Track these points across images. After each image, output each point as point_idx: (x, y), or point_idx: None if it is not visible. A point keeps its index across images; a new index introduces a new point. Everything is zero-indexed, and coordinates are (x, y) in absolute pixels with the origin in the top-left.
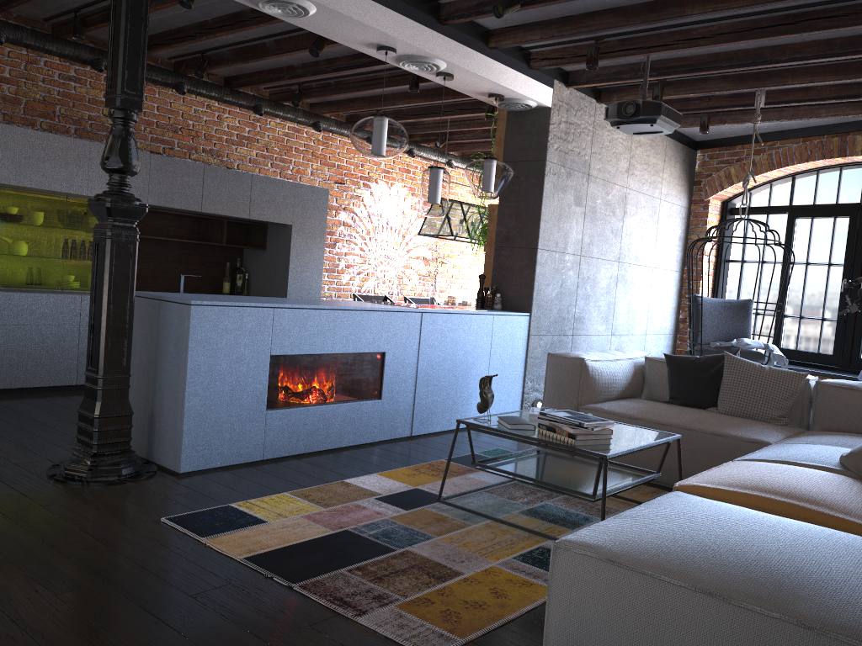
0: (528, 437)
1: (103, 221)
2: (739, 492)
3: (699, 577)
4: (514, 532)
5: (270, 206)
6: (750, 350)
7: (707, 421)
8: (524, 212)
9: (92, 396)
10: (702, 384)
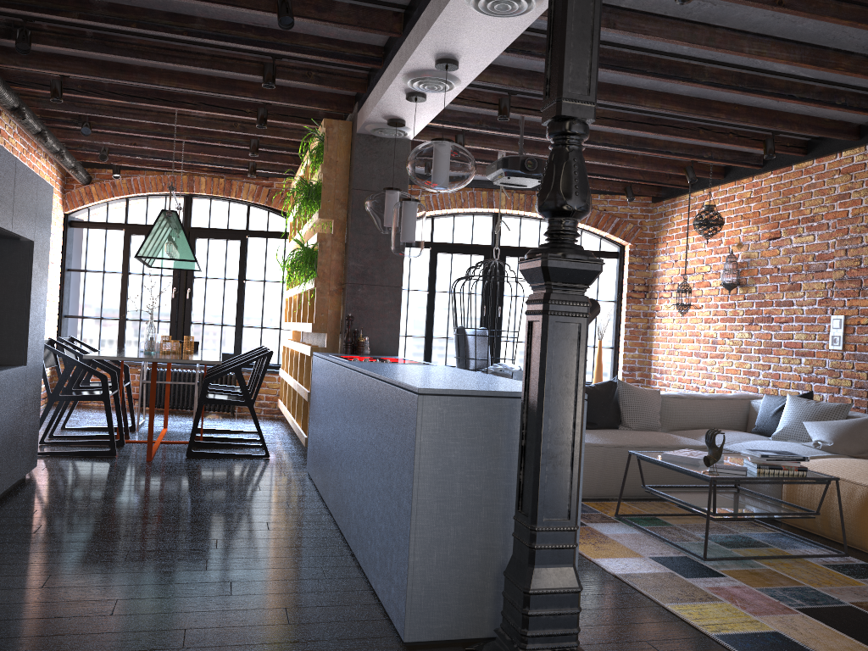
0: (779, 478)
1: (569, 290)
2: None
3: None
4: (786, 562)
5: (24, 211)
6: (505, 372)
7: (657, 438)
8: (384, 247)
9: (558, 562)
10: (608, 408)
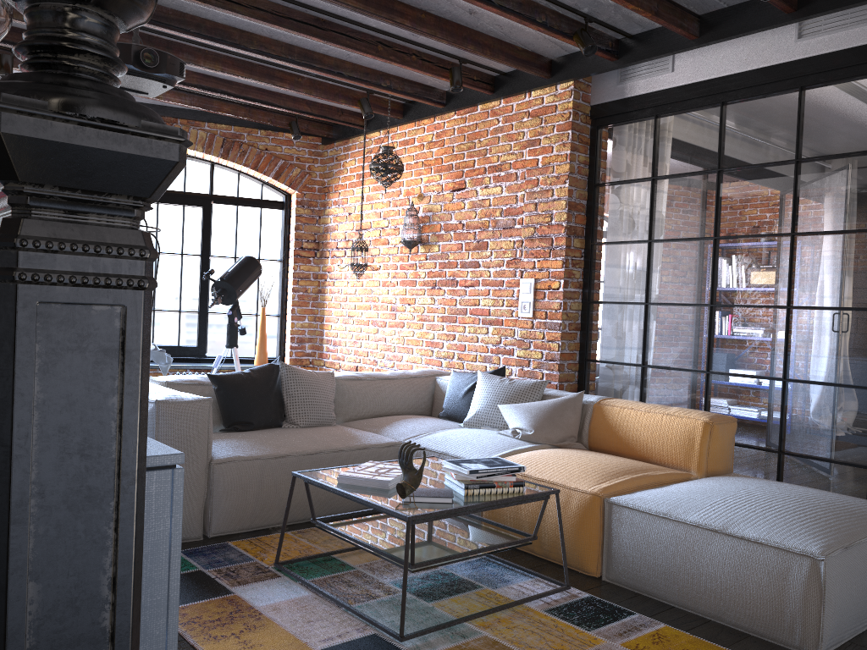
0: (493, 503)
1: (88, 213)
2: (625, 480)
3: (858, 530)
4: (504, 616)
5: None
6: None
7: (332, 438)
8: None
9: None
10: (268, 401)
